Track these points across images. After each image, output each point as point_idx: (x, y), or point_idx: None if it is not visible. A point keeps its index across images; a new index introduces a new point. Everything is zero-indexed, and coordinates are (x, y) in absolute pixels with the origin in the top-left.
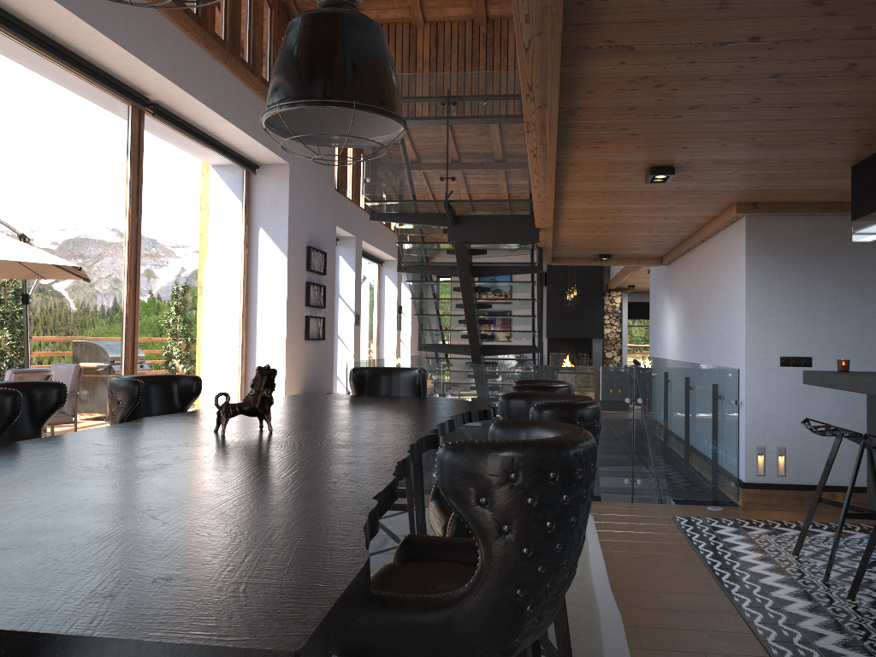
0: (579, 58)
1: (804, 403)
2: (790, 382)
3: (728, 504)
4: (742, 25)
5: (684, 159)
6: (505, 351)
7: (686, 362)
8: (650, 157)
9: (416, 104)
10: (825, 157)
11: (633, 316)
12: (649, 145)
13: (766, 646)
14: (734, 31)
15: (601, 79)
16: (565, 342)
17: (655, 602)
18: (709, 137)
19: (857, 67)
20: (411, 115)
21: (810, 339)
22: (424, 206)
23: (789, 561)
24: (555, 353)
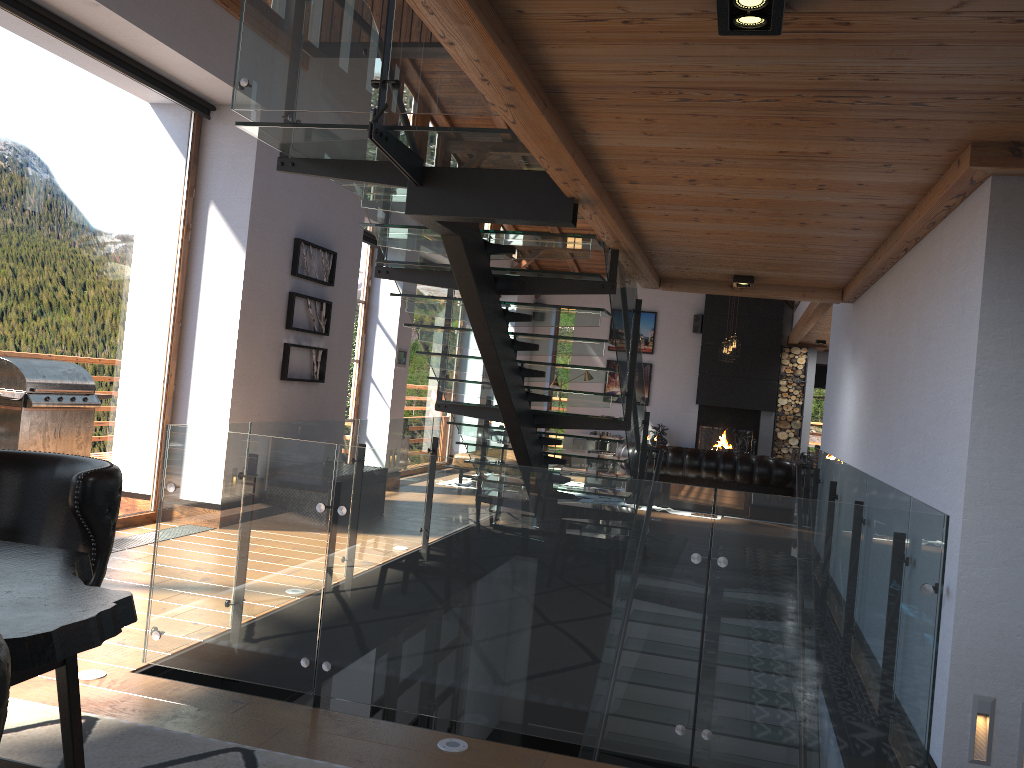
0: None
1: None
2: None
3: None
4: None
5: None
6: (569, 422)
7: (862, 472)
8: None
9: None
10: None
11: (824, 384)
12: None
13: None
14: None
15: None
16: (722, 413)
17: None
18: None
19: None
20: None
21: None
22: (354, 142)
23: None
24: (707, 427)
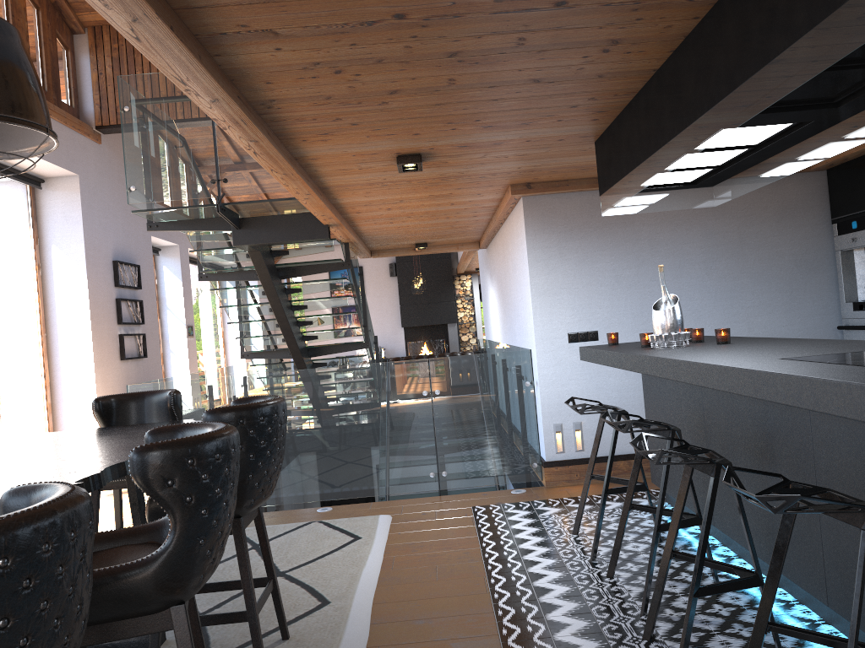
0: (226, 46)
1: (595, 376)
2: (579, 358)
3: (538, 483)
4: (375, 1)
5: (426, 146)
6: (331, 350)
7: (503, 344)
8: (390, 146)
9: (177, 104)
10: (564, 135)
11: None
12: (378, 133)
13: (504, 647)
14: (371, 8)
15: (271, 68)
16: (421, 330)
17: (412, 612)
18: (433, 122)
19: (528, 41)
20: (174, 116)
21: (594, 313)
22: (201, 211)
23: (566, 542)
24: (412, 342)
